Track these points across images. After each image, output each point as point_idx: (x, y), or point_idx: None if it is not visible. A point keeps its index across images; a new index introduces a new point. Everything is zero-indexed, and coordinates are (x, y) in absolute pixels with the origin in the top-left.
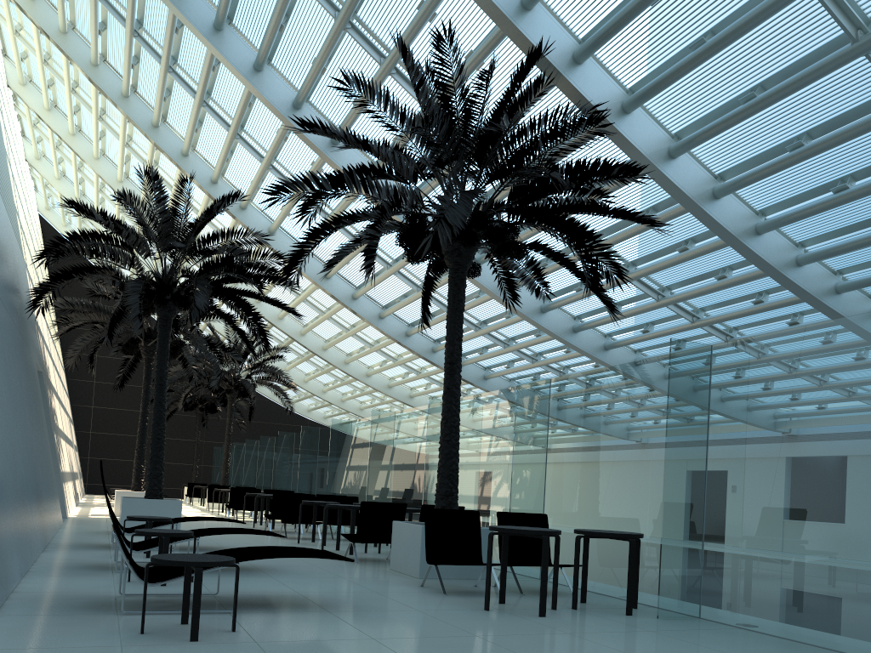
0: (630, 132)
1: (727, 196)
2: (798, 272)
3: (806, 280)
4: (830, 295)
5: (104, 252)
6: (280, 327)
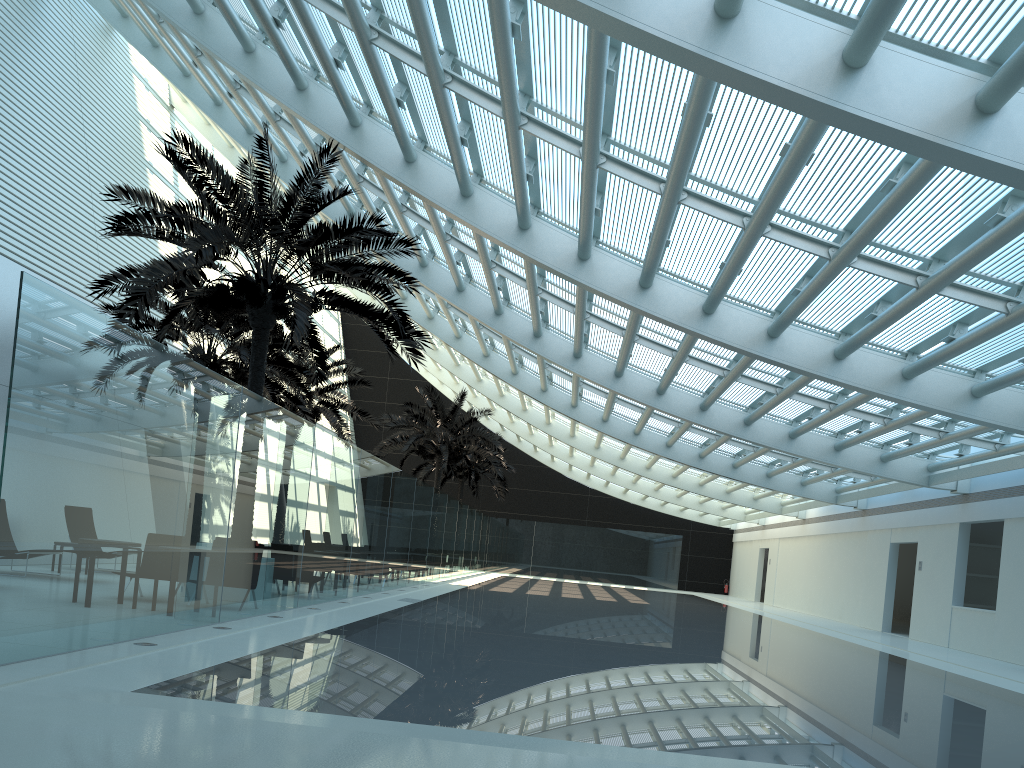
0: (413, 180)
1: (538, 225)
2: (641, 295)
3: (655, 303)
4: (694, 317)
5: None
6: (478, 390)
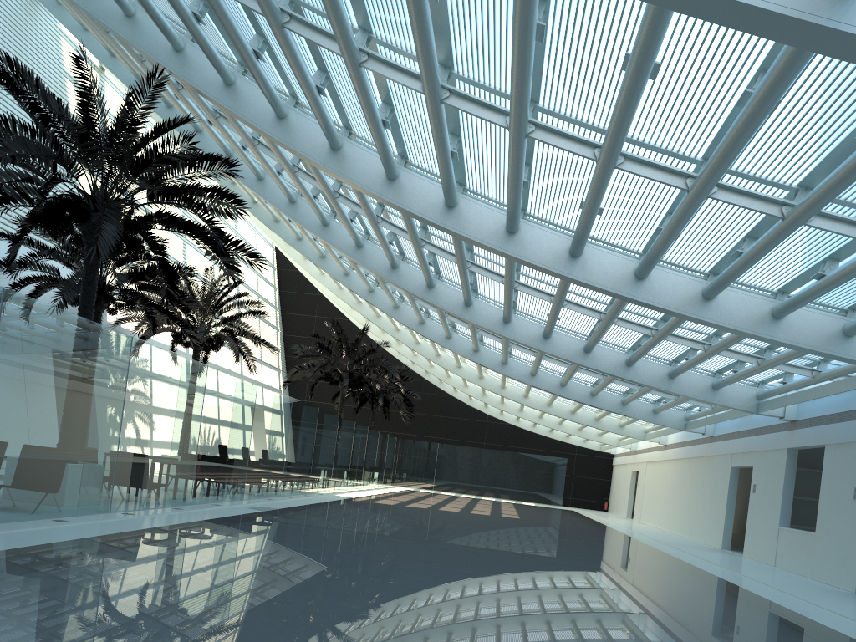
0: (232, 102)
1: (349, 146)
2: (447, 214)
3: (460, 222)
4: (497, 236)
5: (31, 264)
6: (377, 324)
